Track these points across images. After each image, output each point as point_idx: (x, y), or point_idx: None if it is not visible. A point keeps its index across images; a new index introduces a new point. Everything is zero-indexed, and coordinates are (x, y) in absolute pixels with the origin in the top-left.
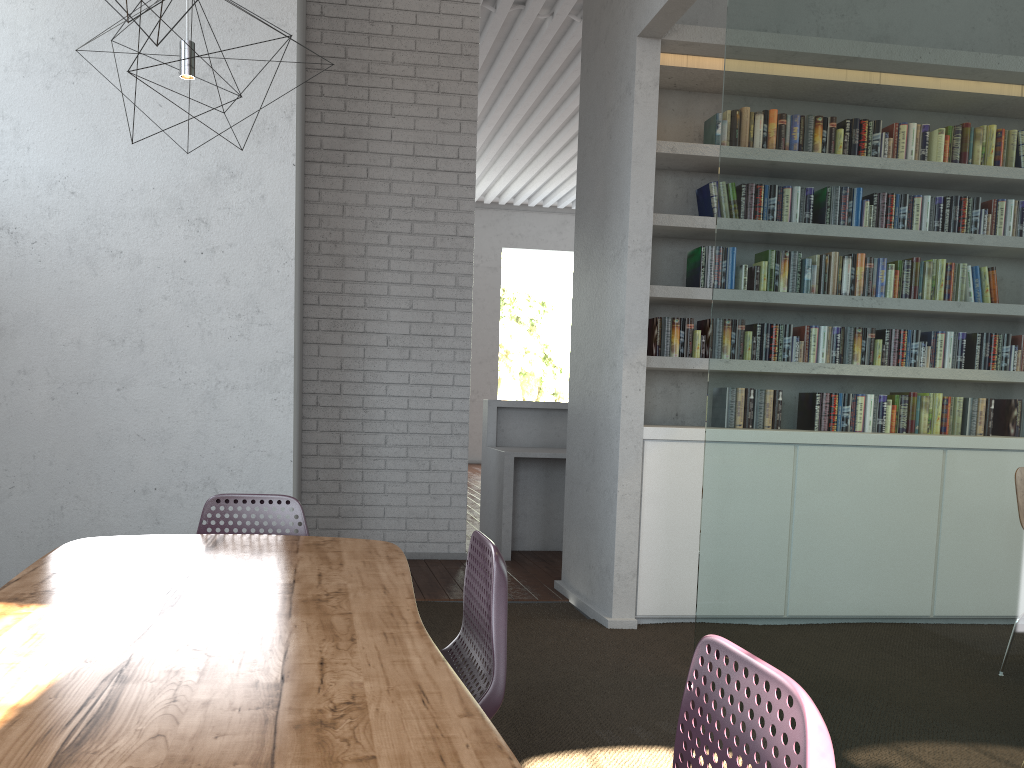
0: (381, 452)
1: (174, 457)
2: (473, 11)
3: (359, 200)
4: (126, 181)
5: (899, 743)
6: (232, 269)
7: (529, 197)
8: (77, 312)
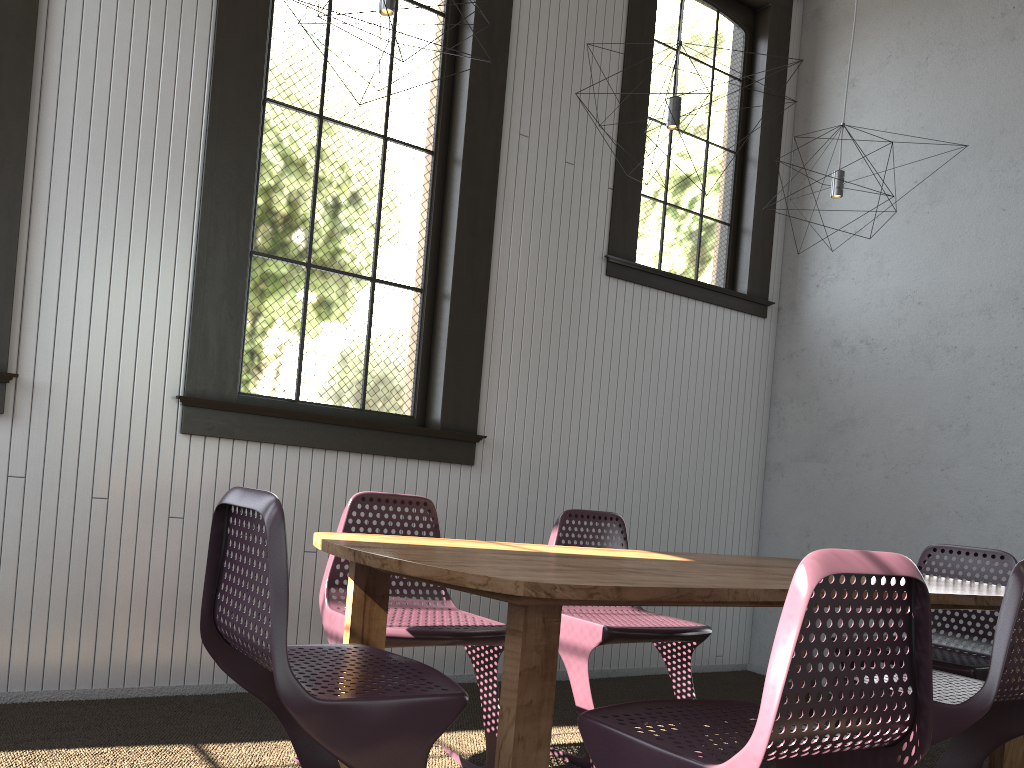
0: None
1: (988, 534)
2: None
3: None
4: (965, 284)
5: None
6: None
7: None
8: (912, 403)
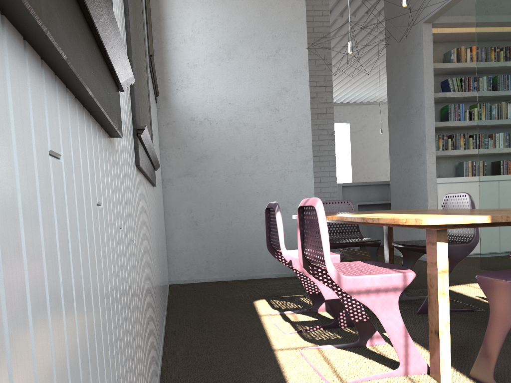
0: None
1: (270, 200)
2: (327, 19)
3: None
4: (248, 97)
5: None
6: (288, 126)
7: None
8: (233, 147)
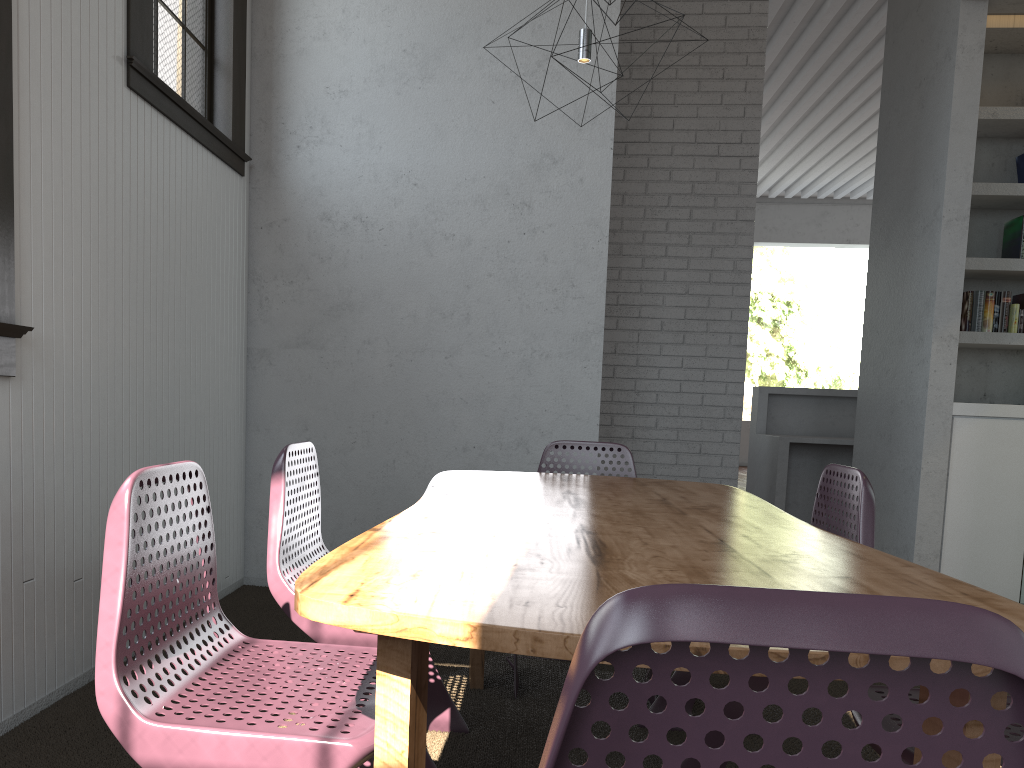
0: (651, 434)
1: (491, 419)
2: None
3: (639, 189)
4: (460, 172)
5: None
6: (550, 247)
7: (786, 188)
8: (414, 289)
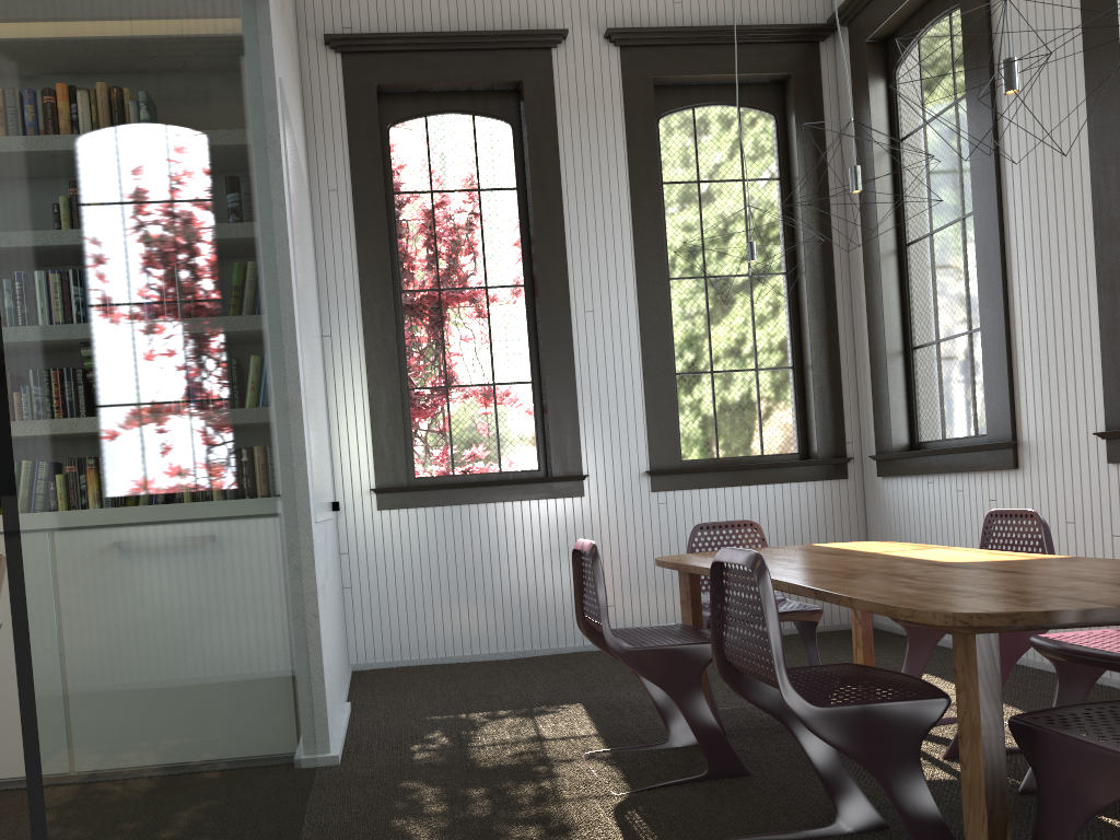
0: None
1: None
2: None
3: None
4: None
5: (265, 836)
6: None
7: None
8: None
